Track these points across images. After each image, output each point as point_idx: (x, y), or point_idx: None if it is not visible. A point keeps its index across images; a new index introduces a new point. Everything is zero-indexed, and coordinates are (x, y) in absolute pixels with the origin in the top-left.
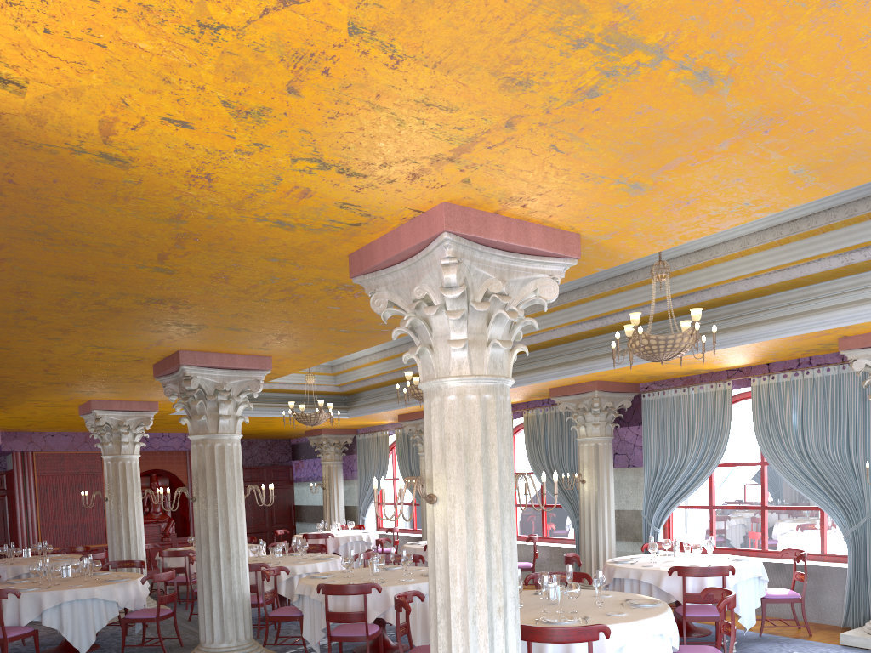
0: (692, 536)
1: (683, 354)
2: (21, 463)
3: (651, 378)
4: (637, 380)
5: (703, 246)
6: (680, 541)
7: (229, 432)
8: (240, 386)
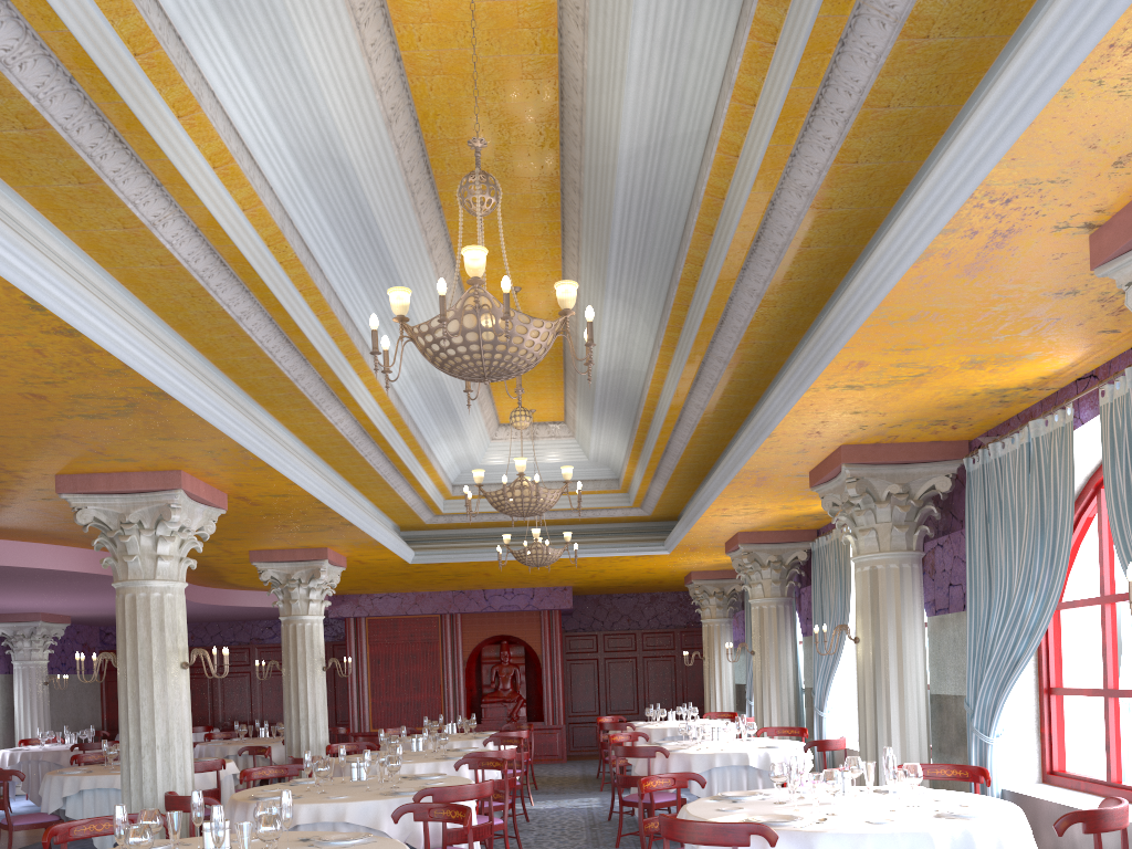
0: (1085, 757)
1: (826, 362)
2: (353, 631)
3: (955, 426)
4: (937, 434)
5: (712, 113)
6: (1069, 764)
7: (142, 578)
8: (153, 515)
